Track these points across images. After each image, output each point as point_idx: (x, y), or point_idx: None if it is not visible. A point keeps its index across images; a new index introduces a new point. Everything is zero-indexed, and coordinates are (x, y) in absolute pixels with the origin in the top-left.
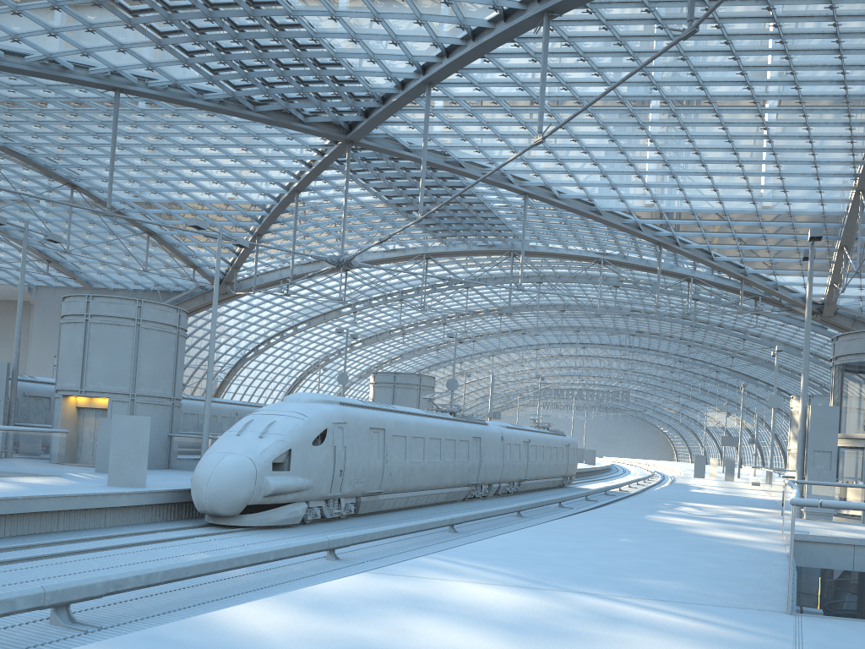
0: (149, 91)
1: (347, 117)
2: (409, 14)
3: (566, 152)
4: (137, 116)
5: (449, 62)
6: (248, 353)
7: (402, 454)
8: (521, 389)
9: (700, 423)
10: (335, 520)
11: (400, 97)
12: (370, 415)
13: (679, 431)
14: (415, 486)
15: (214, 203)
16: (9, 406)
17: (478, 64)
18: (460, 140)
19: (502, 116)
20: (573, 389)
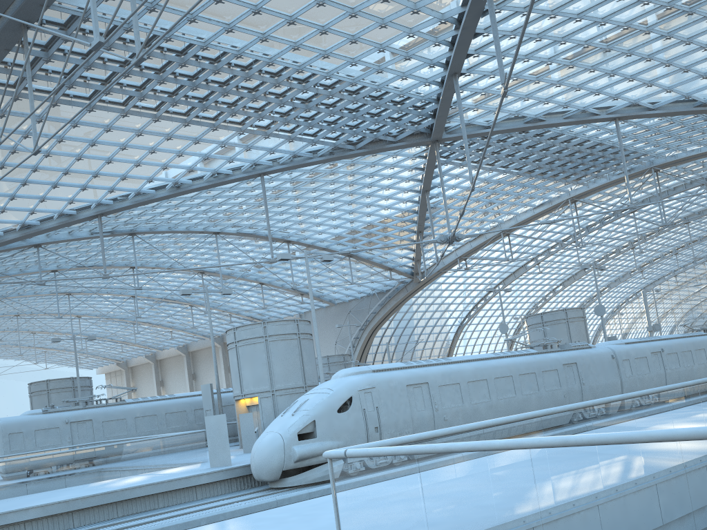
0: (280, 167)
1: (424, 124)
2: (402, 33)
3: (631, 68)
4: (292, 183)
5: (454, 52)
6: (463, 320)
7: (457, 399)
8: None
9: None
10: None
11: (443, 94)
12: (407, 374)
13: None
14: None
15: (377, 220)
16: (219, 412)
17: (486, 40)
18: (526, 101)
19: (545, 67)
20: None
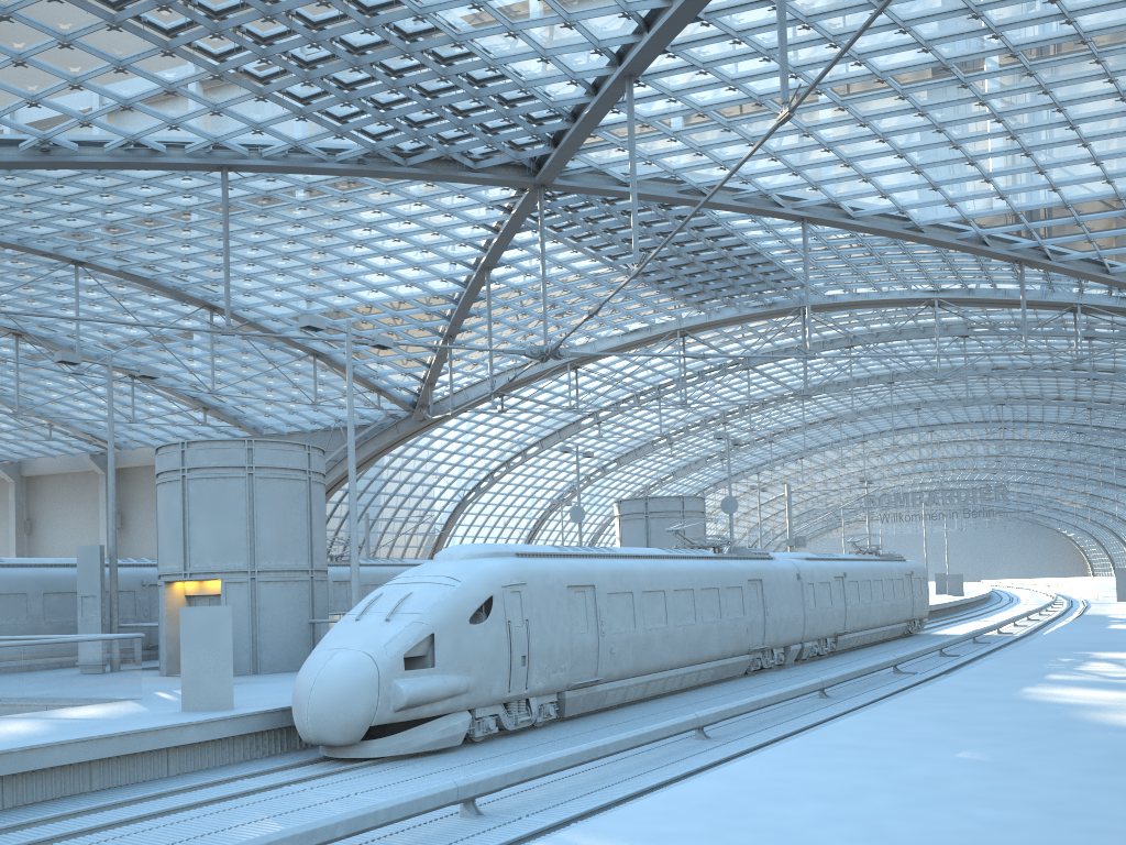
0: (264, 163)
1: (531, 152)
2: None
3: (854, 146)
4: (263, 201)
5: (650, 37)
6: (468, 494)
7: (629, 619)
8: (846, 499)
9: (1121, 519)
10: (526, 732)
11: (594, 106)
12: (567, 567)
13: (1091, 533)
14: (657, 664)
15: (386, 302)
16: (110, 602)
17: (696, 34)
18: (695, 156)
19: (748, 108)
20: (921, 491)
